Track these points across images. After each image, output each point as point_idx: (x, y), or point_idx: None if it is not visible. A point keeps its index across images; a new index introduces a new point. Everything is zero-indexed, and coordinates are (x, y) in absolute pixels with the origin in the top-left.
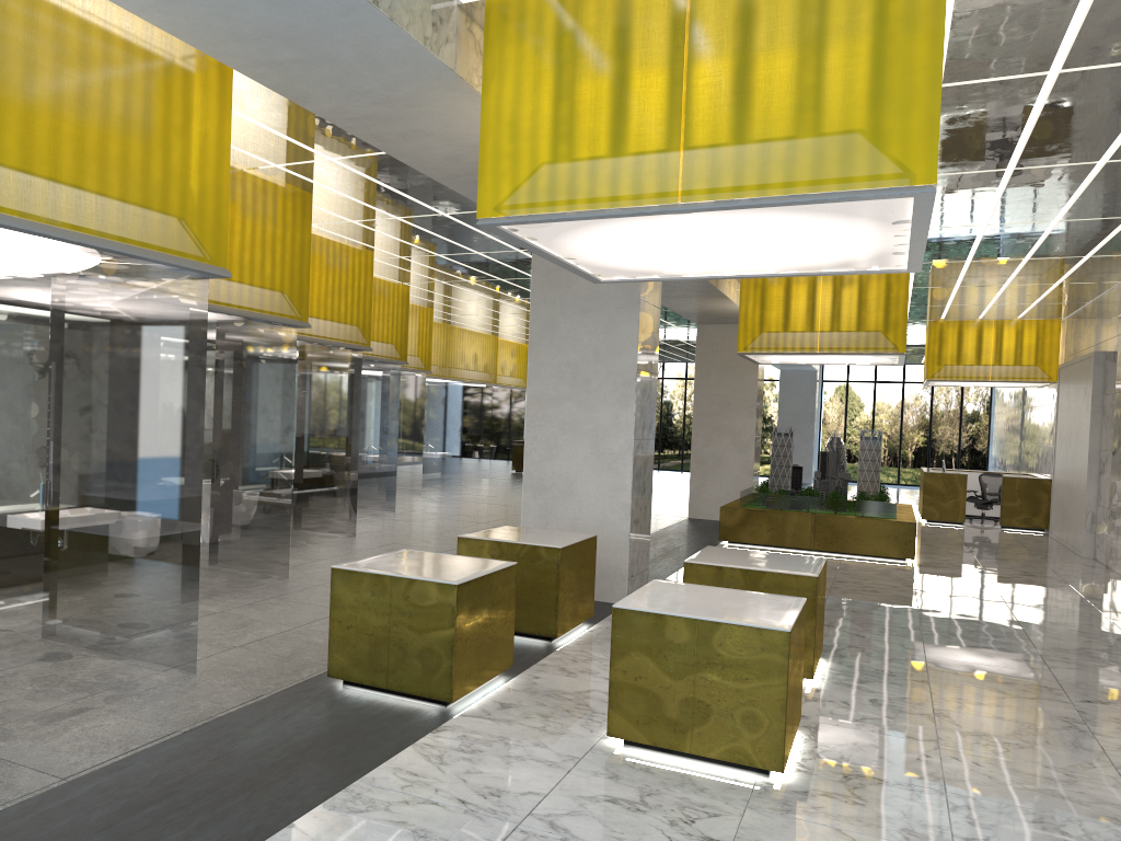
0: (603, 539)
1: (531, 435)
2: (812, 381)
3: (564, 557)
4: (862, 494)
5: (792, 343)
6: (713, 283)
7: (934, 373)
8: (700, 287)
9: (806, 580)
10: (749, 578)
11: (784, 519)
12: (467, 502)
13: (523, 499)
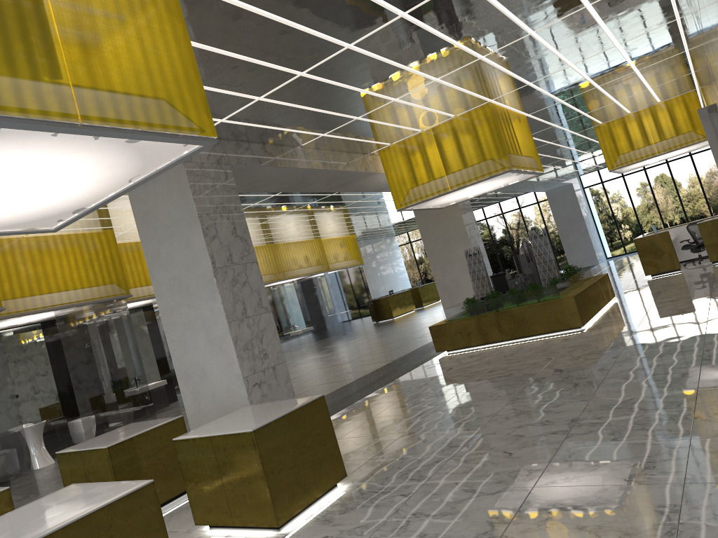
0: (234, 406)
1: (170, 339)
2: (571, 191)
3: (117, 453)
4: (531, 285)
5: (430, 190)
6: (343, 169)
7: (612, 164)
8: (339, 175)
9: (246, 436)
10: (213, 444)
11: (476, 323)
12: (298, 365)
13: (180, 389)
